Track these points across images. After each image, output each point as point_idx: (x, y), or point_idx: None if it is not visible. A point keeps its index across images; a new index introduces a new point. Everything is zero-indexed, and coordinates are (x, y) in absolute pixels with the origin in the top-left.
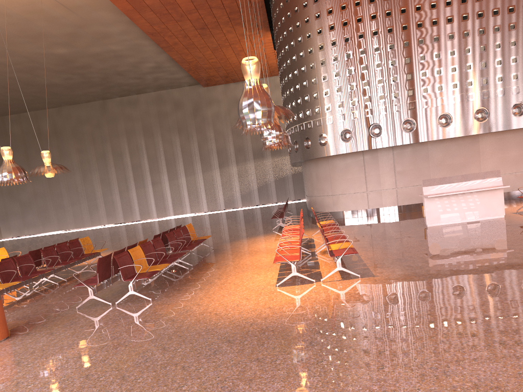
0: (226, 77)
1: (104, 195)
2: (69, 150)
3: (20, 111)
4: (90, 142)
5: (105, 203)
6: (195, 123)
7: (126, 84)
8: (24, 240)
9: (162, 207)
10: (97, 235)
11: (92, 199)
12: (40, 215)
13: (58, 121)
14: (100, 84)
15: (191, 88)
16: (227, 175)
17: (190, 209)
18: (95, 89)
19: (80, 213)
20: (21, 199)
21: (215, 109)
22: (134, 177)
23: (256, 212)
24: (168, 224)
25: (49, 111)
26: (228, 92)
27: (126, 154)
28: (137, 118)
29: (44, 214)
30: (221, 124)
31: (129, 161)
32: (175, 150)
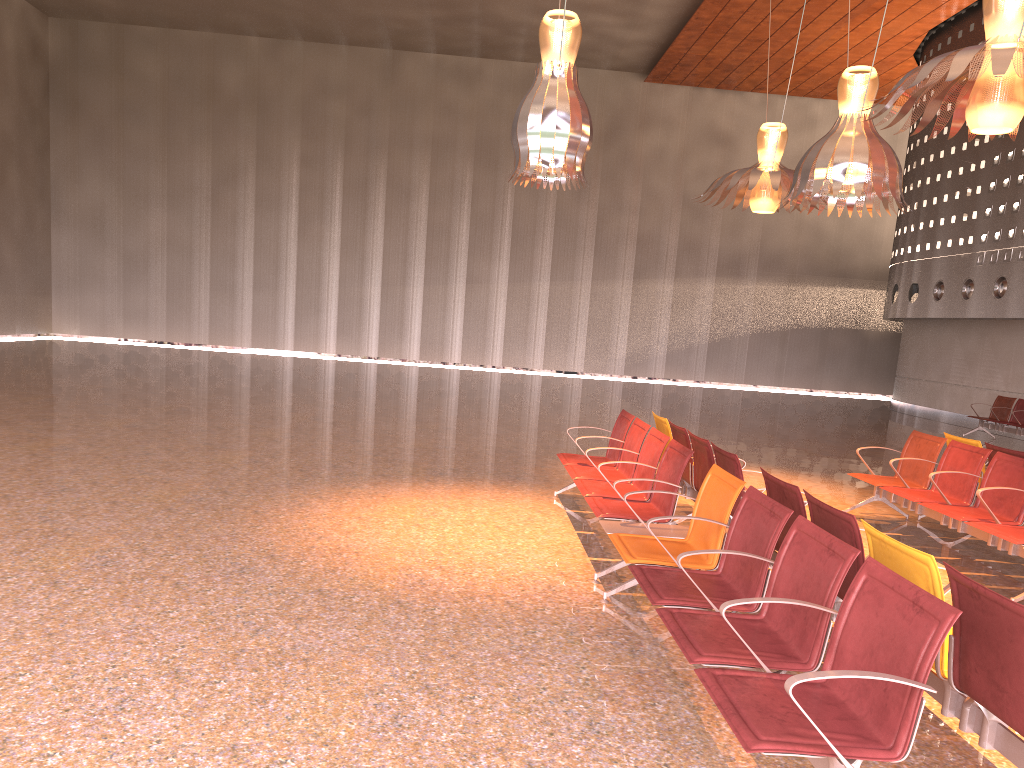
0: (724, 71)
1: (342, 283)
2: (279, 152)
3: (180, 21)
4: (336, 145)
5: (340, 301)
6: (603, 162)
7: (502, 23)
8: (155, 352)
9: (477, 342)
10: (423, 385)
11: (311, 285)
12: (167, 295)
13: (266, 74)
14: (449, 6)
15: (614, 75)
16: (646, 300)
17: (544, 358)
18: (422, 13)
19: (272, 312)
20: (124, 245)
21: (657, 140)
22: (427, 256)
23: (789, 405)
24: (582, 391)
25: (249, 43)
26: (697, 107)
27: (420, 195)
28: (467, 115)
29: (177, 296)
30: (663, 178)
31: (424, 214)
32: (542, 213)
